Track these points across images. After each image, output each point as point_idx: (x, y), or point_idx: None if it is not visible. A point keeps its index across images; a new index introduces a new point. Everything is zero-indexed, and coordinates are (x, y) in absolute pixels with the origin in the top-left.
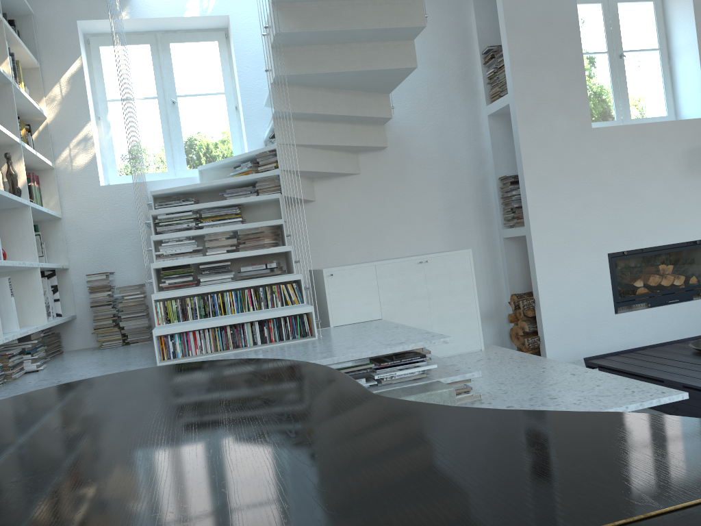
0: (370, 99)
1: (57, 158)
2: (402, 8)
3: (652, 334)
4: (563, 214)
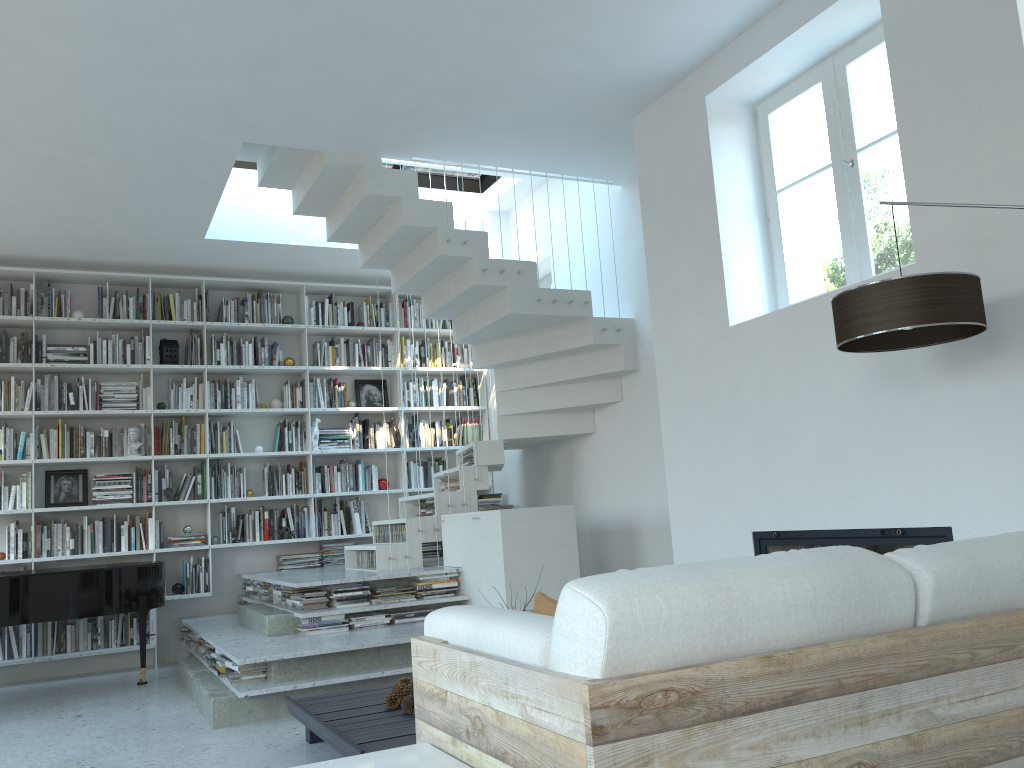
0: (567, 330)
1: (489, 400)
2: (464, 272)
3: None
4: (698, 463)
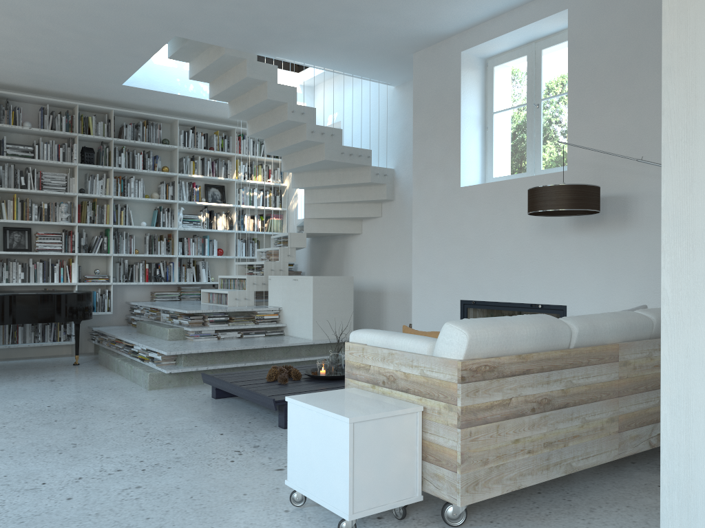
0: (354, 172)
1: (288, 205)
2: (299, 131)
3: None
4: (433, 260)
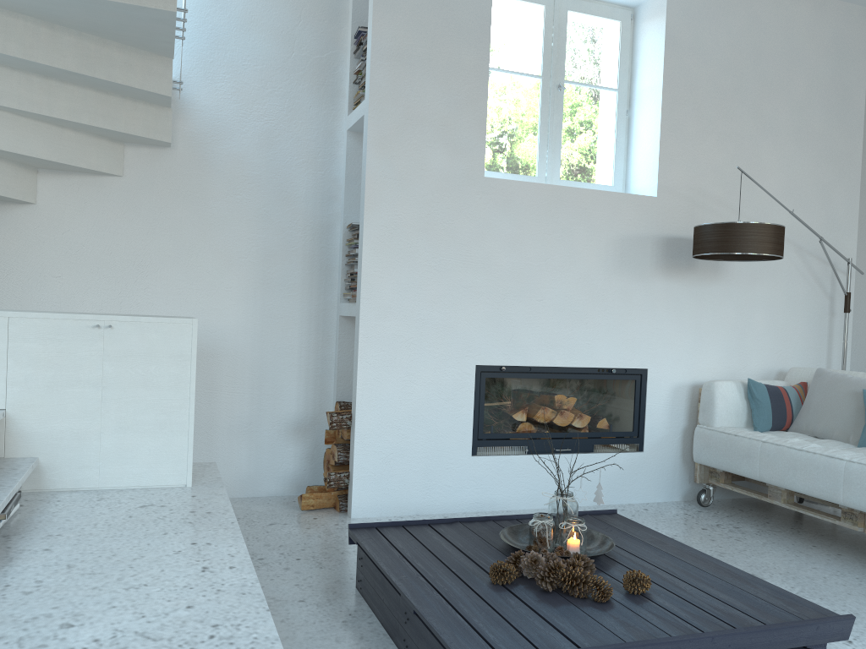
0: (131, 58)
1: None
2: None
3: (523, 493)
4: (416, 294)
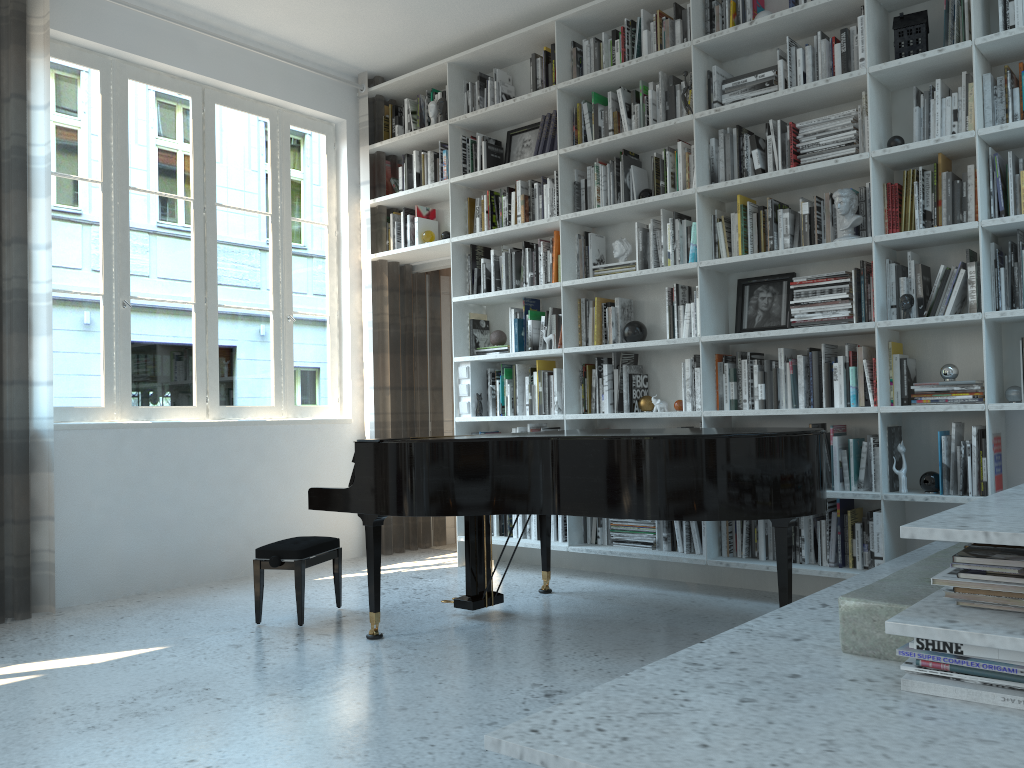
0: None
1: None
2: None
3: None
4: None
